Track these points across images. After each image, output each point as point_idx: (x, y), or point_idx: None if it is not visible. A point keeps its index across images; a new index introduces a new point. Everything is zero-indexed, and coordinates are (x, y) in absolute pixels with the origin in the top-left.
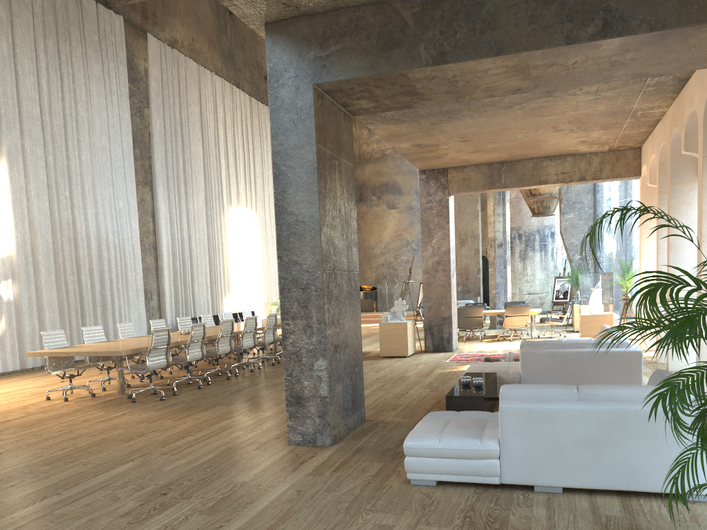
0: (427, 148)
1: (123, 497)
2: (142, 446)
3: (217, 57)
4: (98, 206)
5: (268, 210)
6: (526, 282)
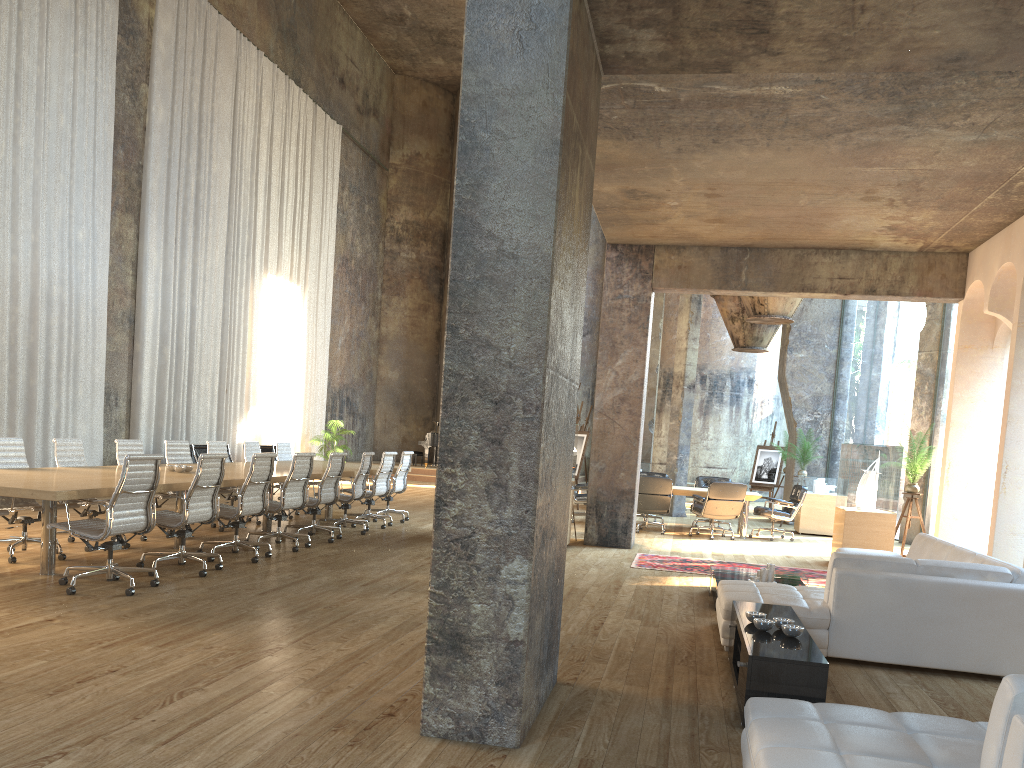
0: (643, 201)
1: None
2: (87, 713)
3: (270, 29)
4: (39, 232)
5: (324, 289)
6: (705, 449)
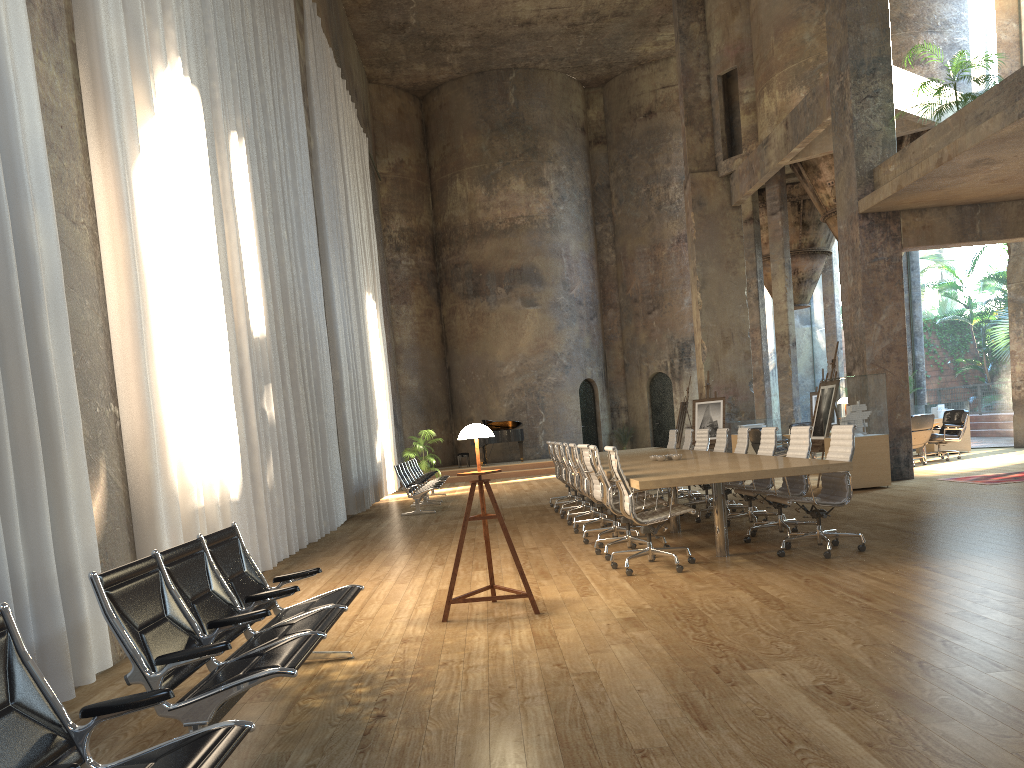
0: (973, 169)
1: None
2: None
3: (331, 45)
4: (306, 264)
5: (380, 303)
6: None
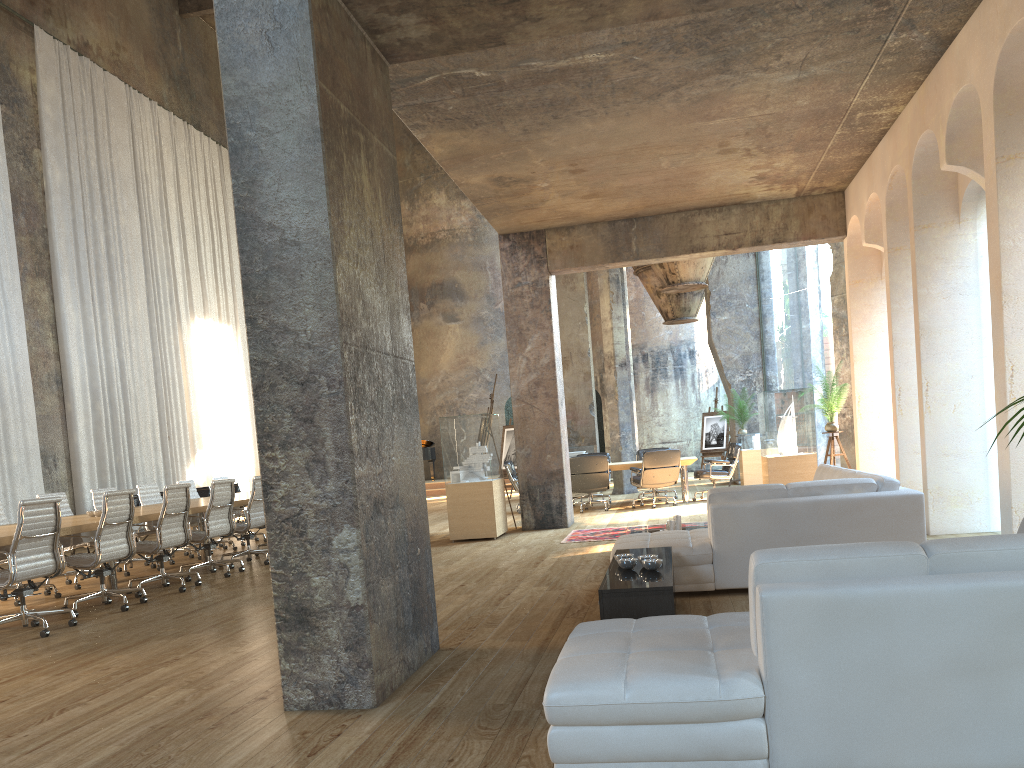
0: (514, 187)
1: None
2: None
3: (160, 79)
4: None
5: None
6: (658, 425)
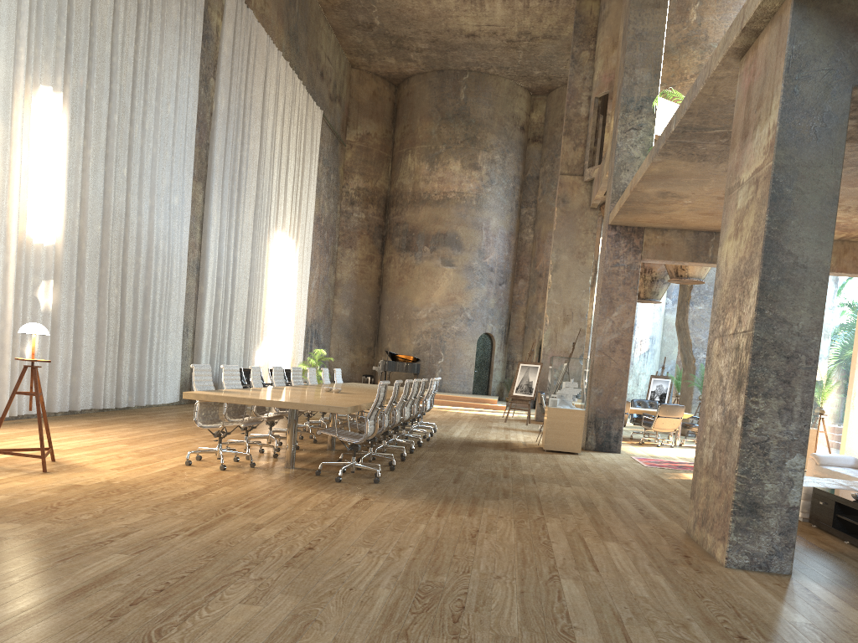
0: (666, 199)
1: (689, 639)
2: (518, 554)
3: (283, 33)
4: (155, 198)
5: (307, 243)
6: None
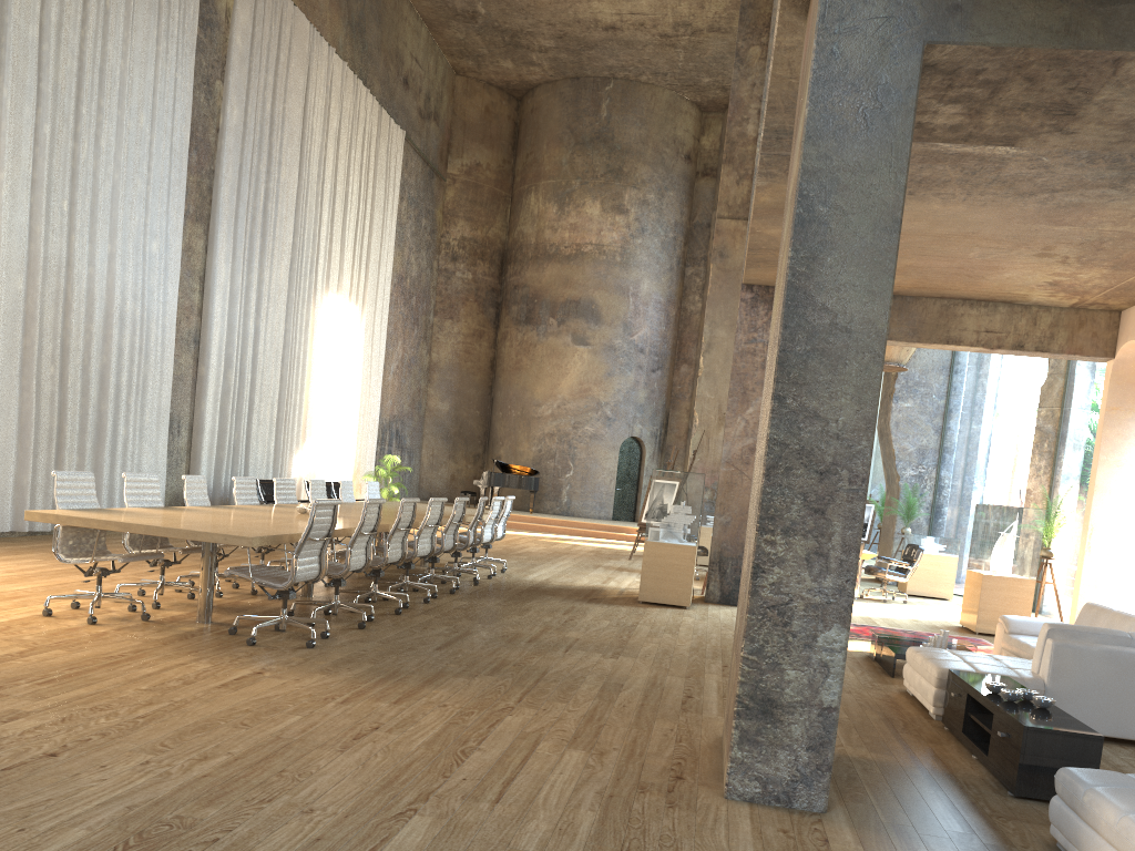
0: None
1: None
2: (395, 770)
3: (340, 23)
4: (117, 242)
5: (380, 310)
6: None
